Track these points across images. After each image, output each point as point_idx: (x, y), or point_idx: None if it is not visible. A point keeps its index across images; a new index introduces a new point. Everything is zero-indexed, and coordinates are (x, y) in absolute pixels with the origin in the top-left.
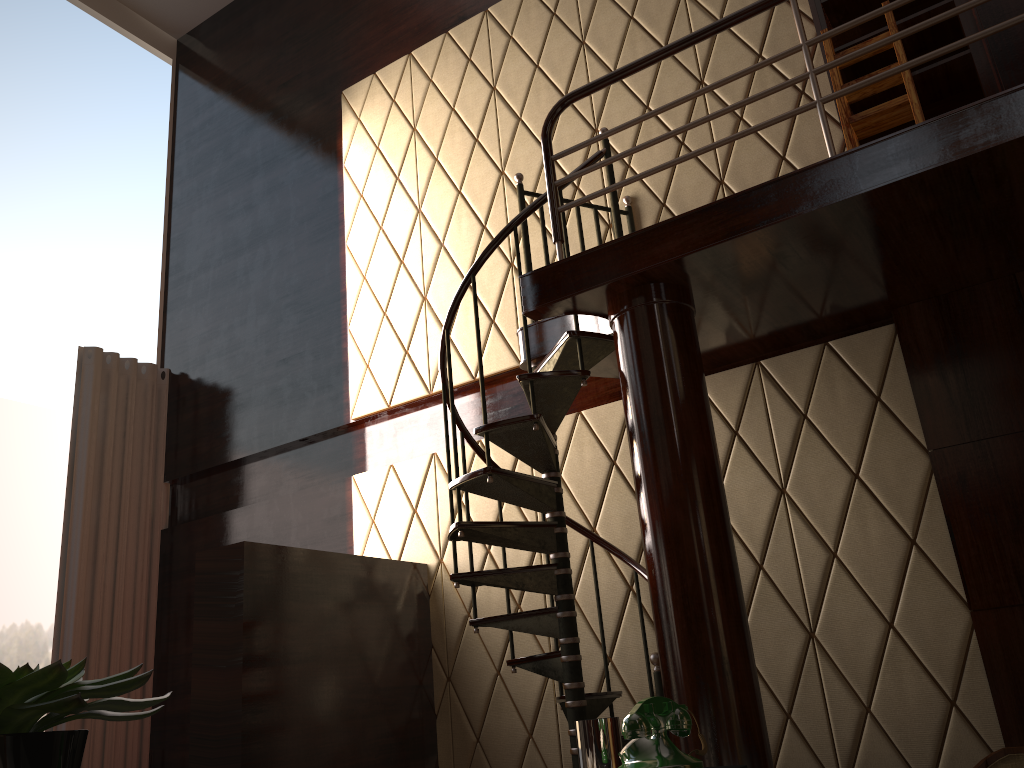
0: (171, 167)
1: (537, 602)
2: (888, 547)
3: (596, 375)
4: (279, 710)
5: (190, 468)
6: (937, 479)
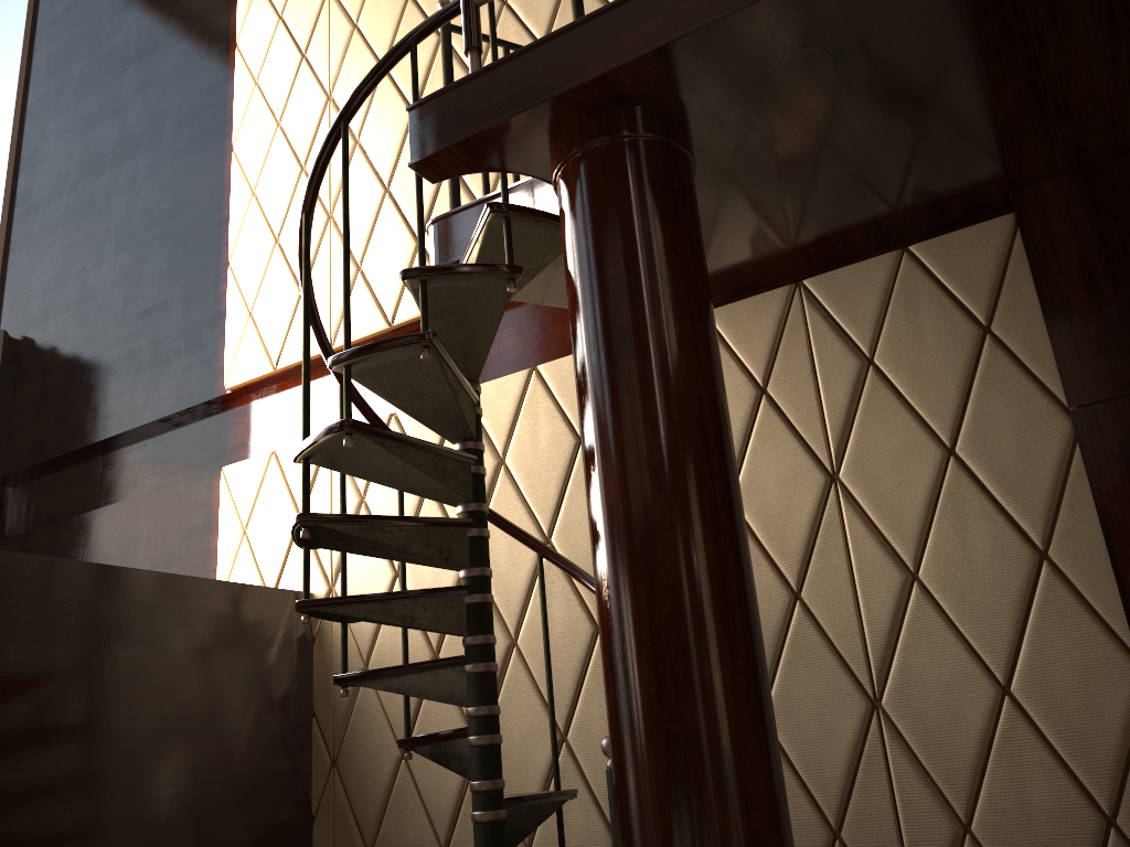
0: (27, 66)
1: (463, 650)
2: (1002, 564)
3: (554, 304)
4: (12, 820)
5: (19, 463)
6: (1084, 453)
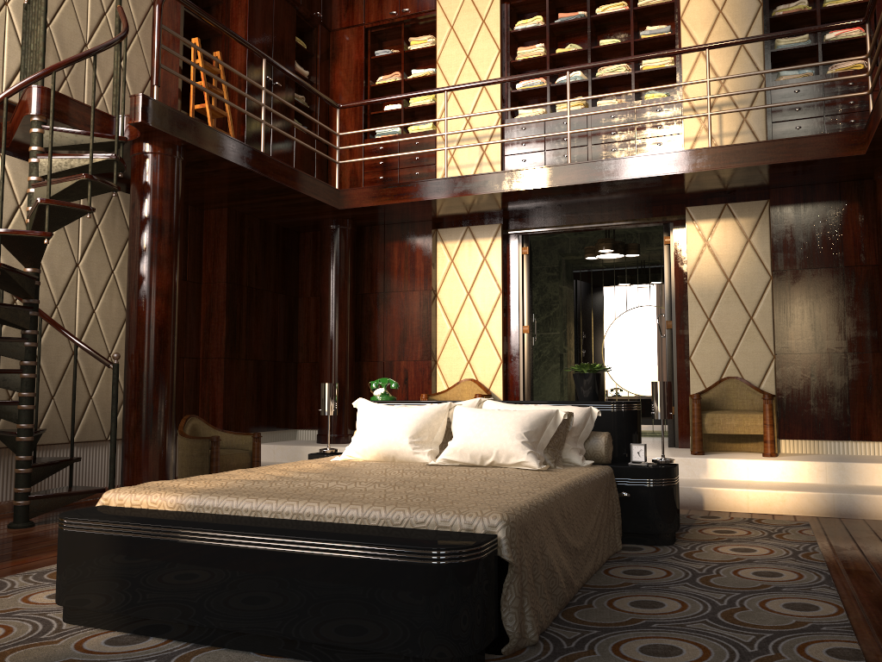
0: None
1: None
2: (119, 315)
3: (18, 134)
4: None
5: None
6: None
